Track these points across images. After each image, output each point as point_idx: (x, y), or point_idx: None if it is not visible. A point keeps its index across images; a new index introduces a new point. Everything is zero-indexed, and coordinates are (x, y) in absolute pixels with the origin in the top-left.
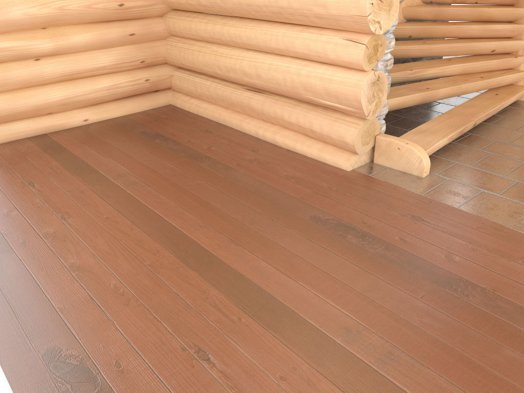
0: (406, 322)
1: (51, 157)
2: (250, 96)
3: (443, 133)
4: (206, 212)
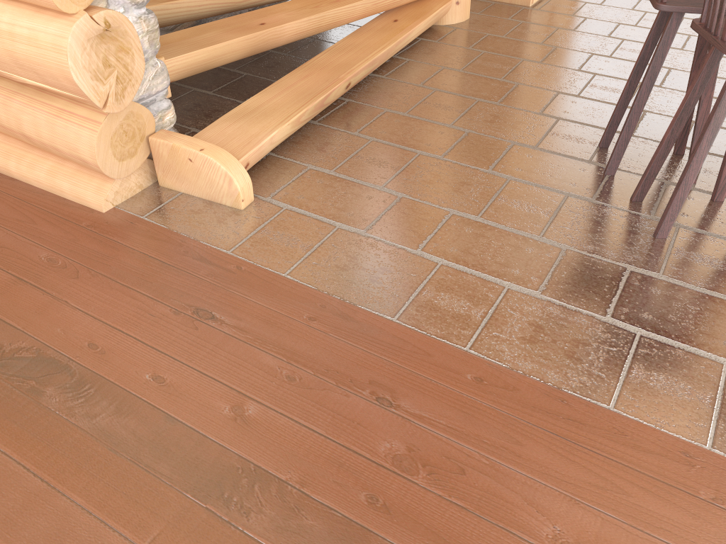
0: None
1: None
2: None
3: (284, 113)
4: None
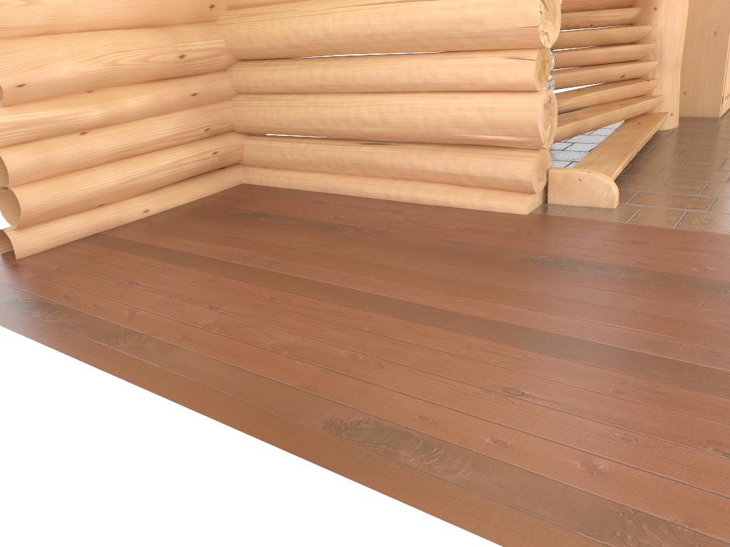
0: (705, 326)
1: (133, 254)
2: (370, 151)
3: (614, 161)
4: (394, 274)
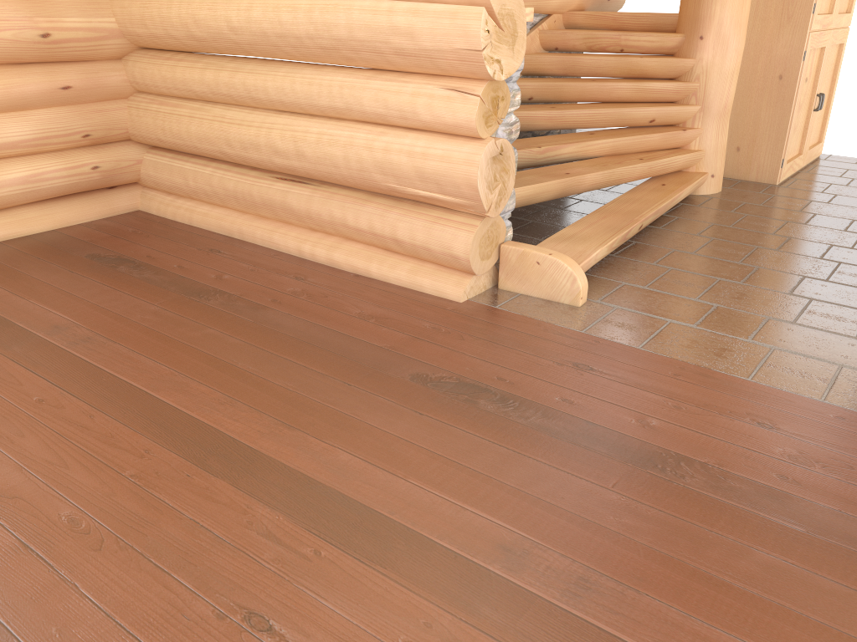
0: (598, 527)
1: None
2: (285, 189)
3: (599, 239)
4: (230, 380)
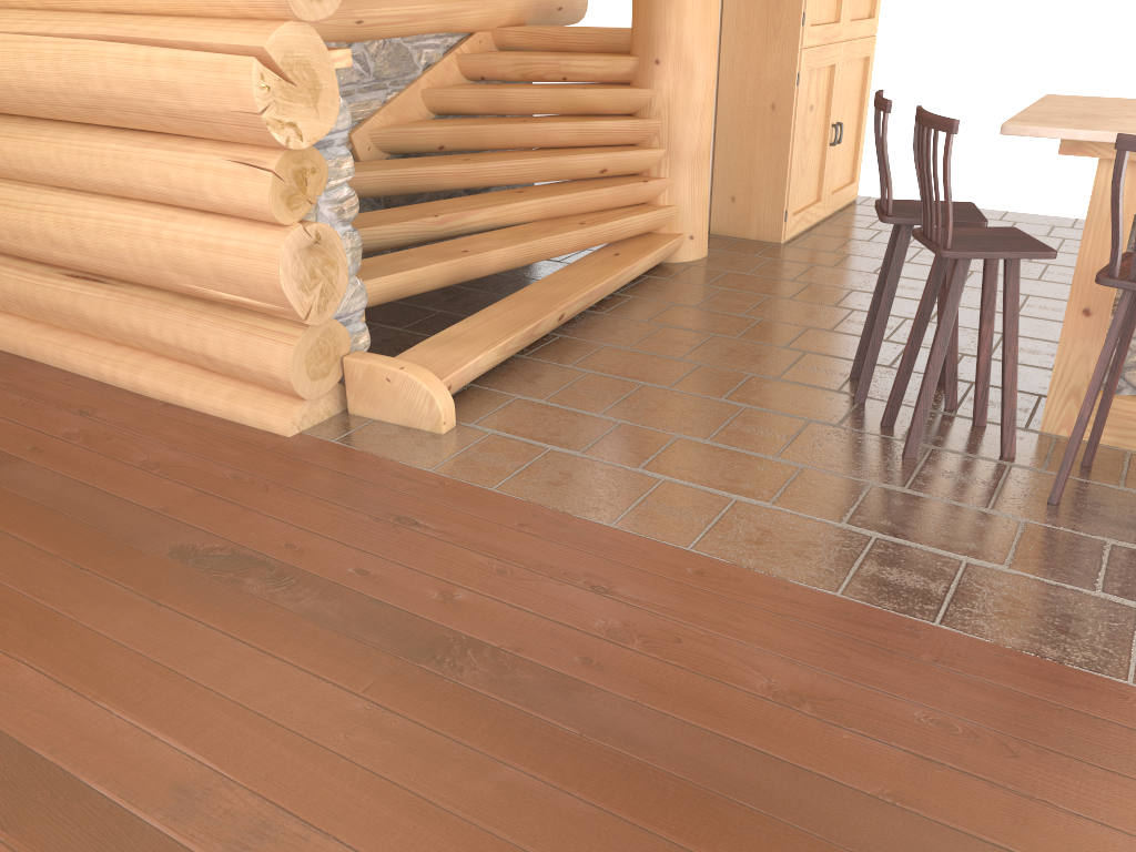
0: (318, 749)
1: None
2: (76, 290)
3: (490, 339)
4: None
